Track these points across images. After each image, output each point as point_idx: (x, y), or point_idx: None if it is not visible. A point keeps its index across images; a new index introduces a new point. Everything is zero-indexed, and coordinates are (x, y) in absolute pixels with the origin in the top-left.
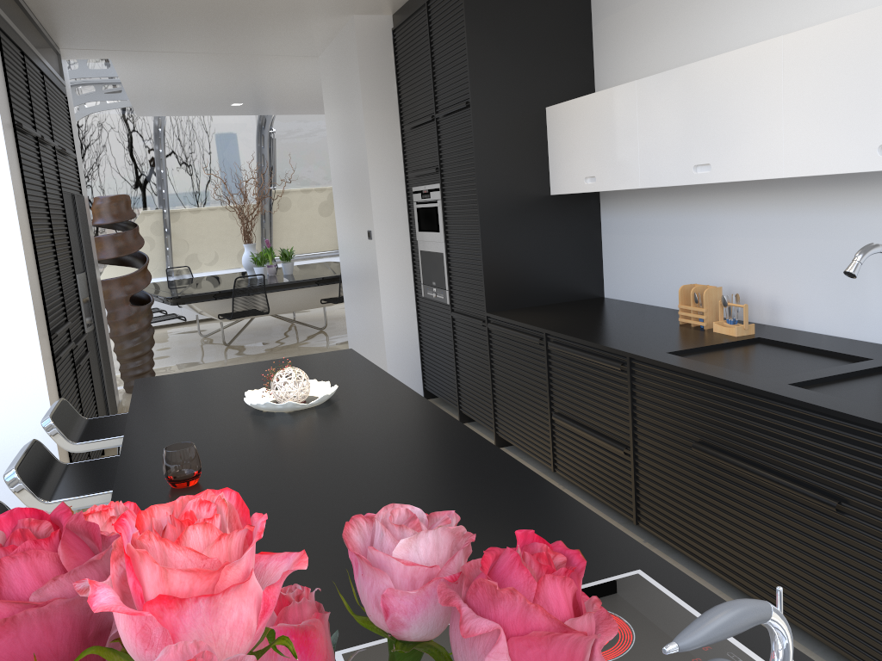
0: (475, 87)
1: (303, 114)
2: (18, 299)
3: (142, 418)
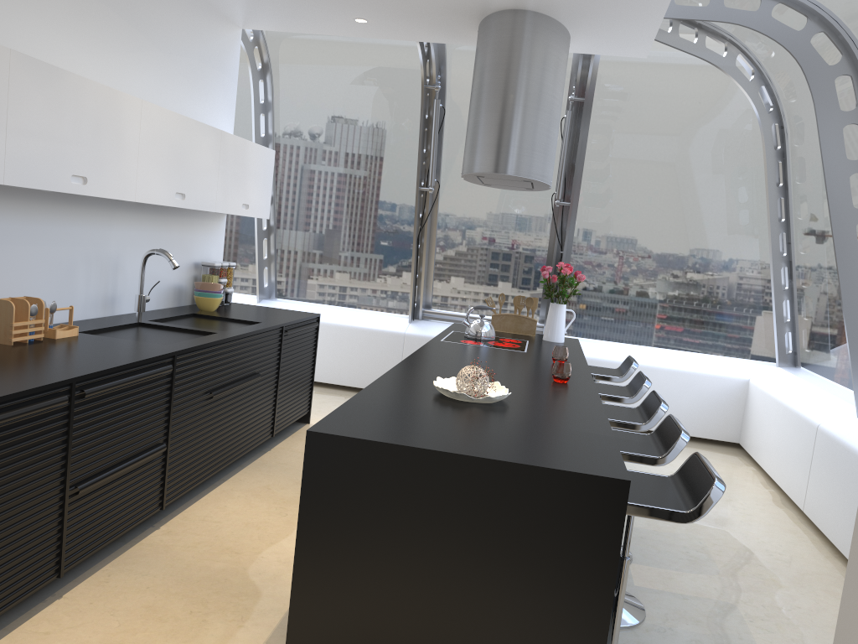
0: None
1: None
2: None
3: (595, 420)
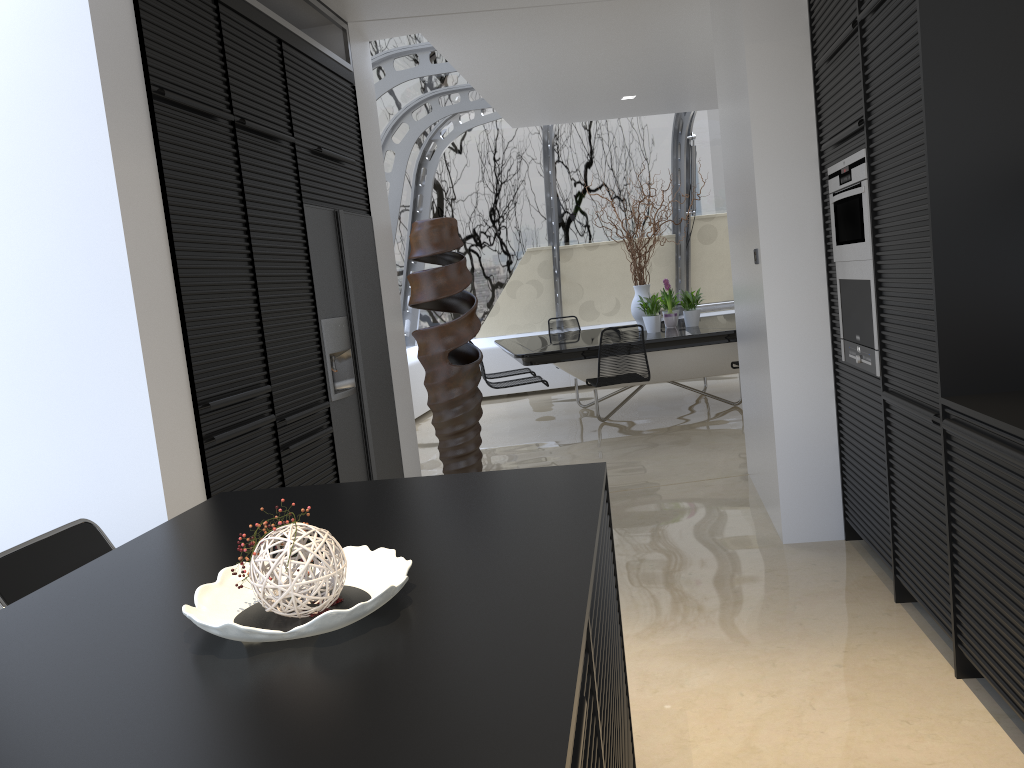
0: None
1: None
2: (124, 350)
3: (43, 599)
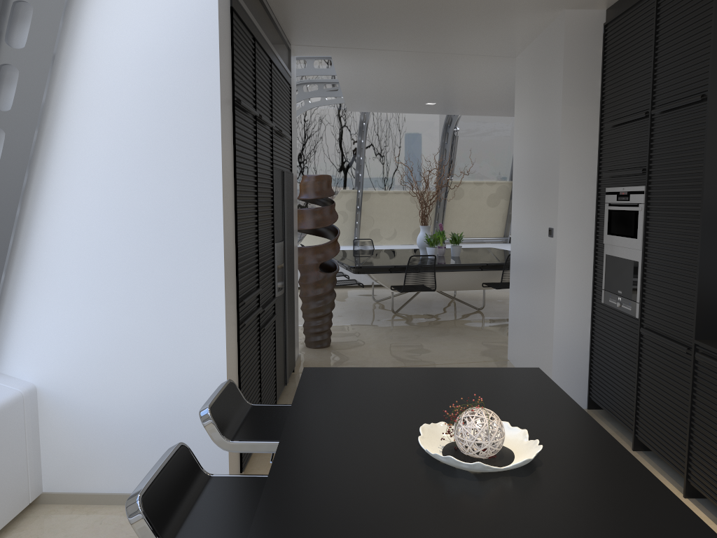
0: (716, 77)
1: (486, 115)
2: (212, 266)
3: (298, 437)
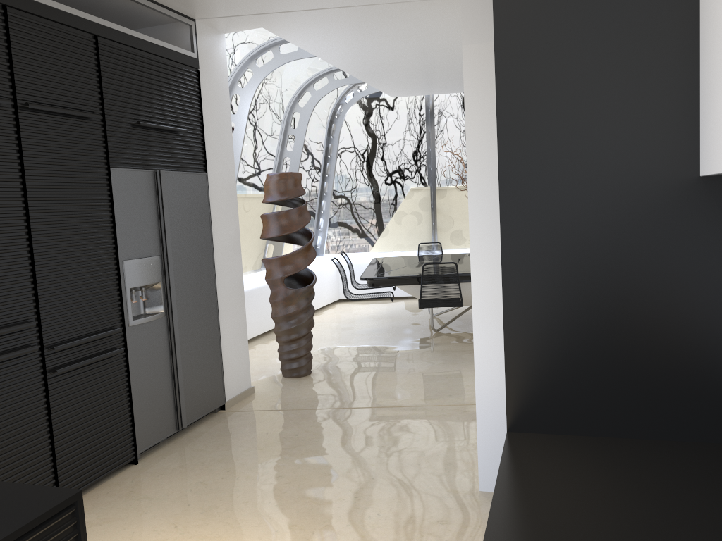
0: None
1: None
2: None
3: None
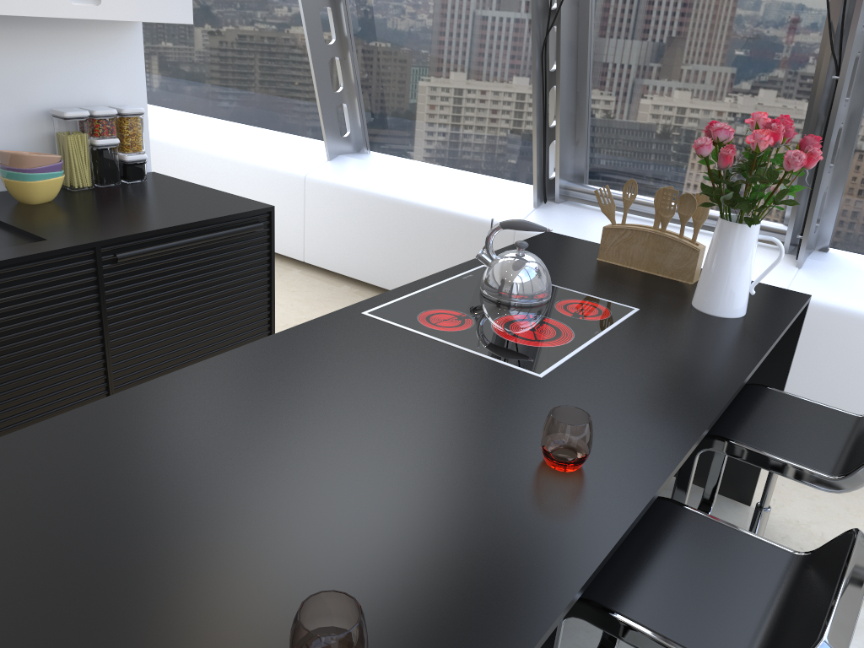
0: None
1: None
2: None
3: None
